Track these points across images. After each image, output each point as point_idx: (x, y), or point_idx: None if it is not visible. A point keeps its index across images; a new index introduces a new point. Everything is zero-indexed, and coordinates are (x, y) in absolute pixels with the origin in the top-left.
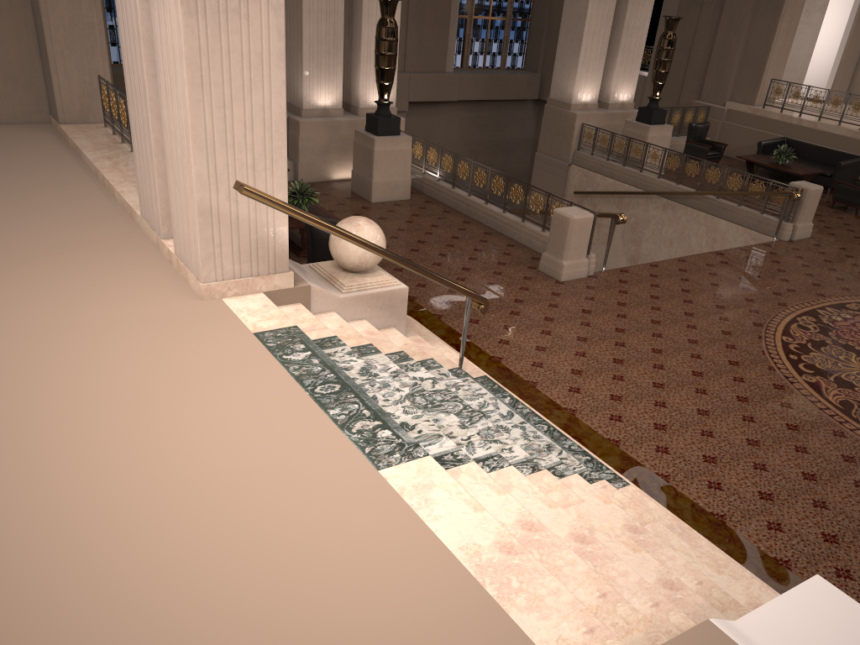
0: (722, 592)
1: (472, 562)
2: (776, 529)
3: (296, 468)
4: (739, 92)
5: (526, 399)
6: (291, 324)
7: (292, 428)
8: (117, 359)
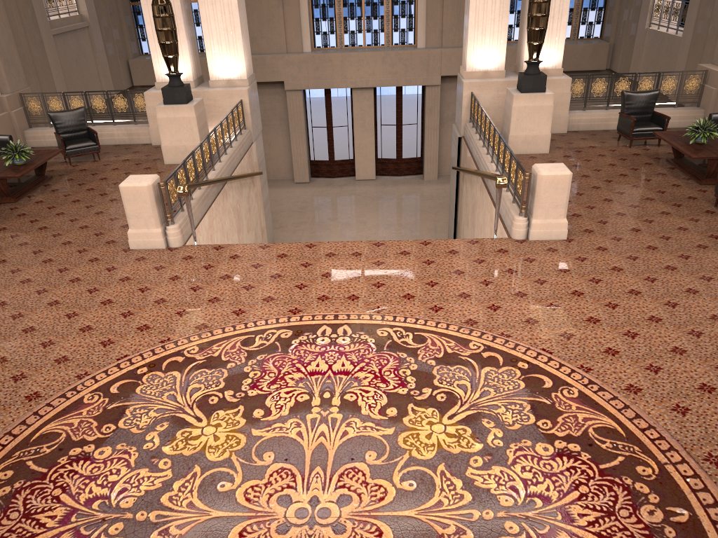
0: None
1: None
2: None
3: None
4: None
5: None
6: None
7: None
8: None
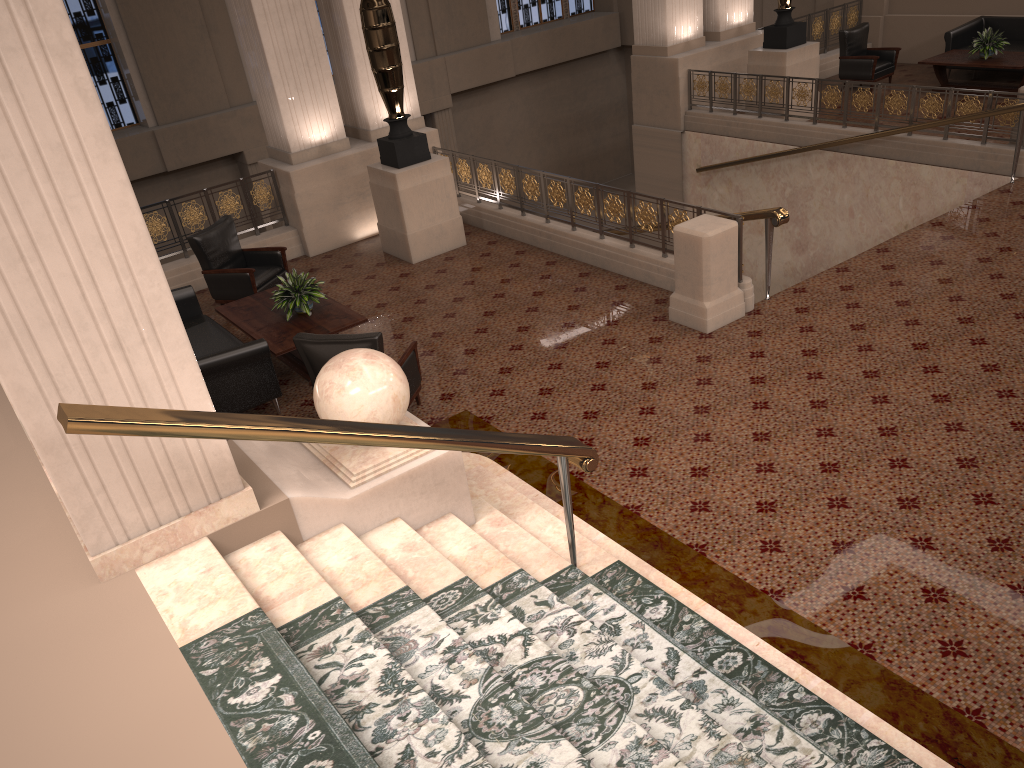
0: None
1: None
2: None
3: None
4: None
5: (693, 586)
6: (250, 606)
7: None
8: None
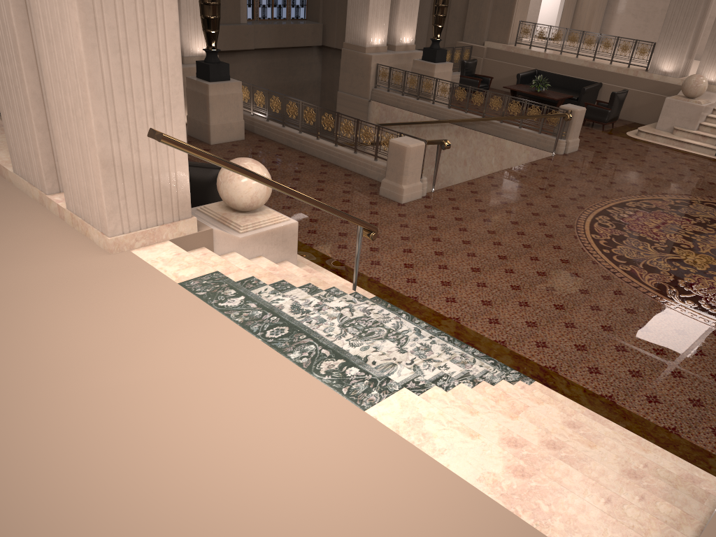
0: (666, 471)
1: (496, 492)
2: (655, 401)
3: (285, 421)
4: (494, 33)
5: (414, 313)
6: (212, 270)
7: (262, 379)
8: (46, 328)
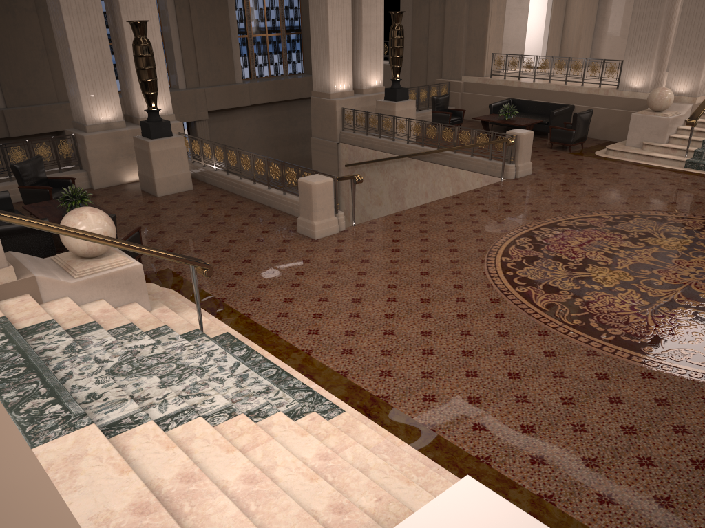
0: (399, 505)
1: None
2: (480, 429)
3: None
4: (470, 68)
5: (267, 347)
6: (0, 315)
7: None
8: None
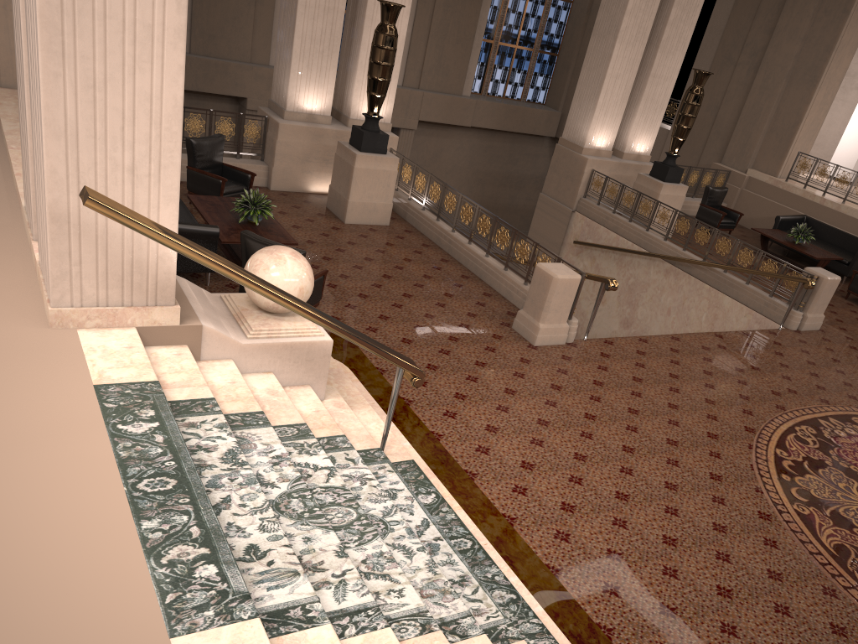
0: None
1: None
2: None
3: (48, 620)
4: (763, 161)
5: (458, 495)
6: (152, 378)
7: (75, 547)
8: None
